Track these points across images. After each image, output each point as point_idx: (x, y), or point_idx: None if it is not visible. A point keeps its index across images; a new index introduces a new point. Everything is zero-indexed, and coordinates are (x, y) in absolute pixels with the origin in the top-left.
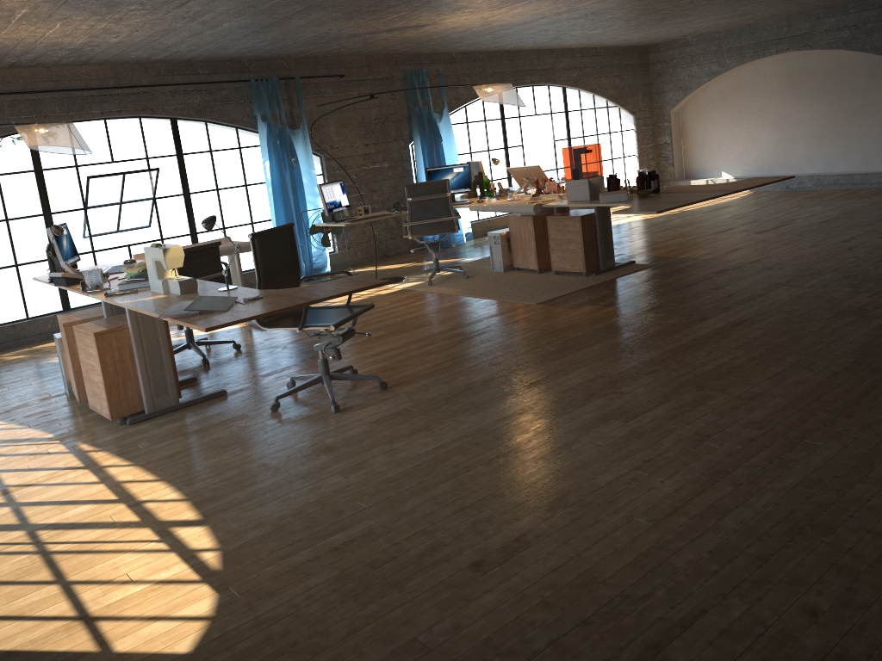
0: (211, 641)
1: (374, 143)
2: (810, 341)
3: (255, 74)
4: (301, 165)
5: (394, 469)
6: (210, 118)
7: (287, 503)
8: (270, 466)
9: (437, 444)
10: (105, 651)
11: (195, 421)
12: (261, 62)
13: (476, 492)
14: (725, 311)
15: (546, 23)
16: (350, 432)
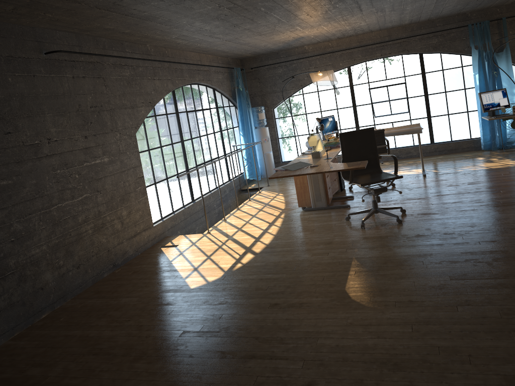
0: (198, 288)
1: None
2: None
3: (474, 20)
4: (502, 75)
5: (328, 260)
6: (442, 51)
7: (281, 258)
8: (304, 242)
9: (361, 256)
10: (184, 279)
11: (321, 216)
12: (479, 12)
13: (329, 281)
14: None
15: None
16: (348, 239)
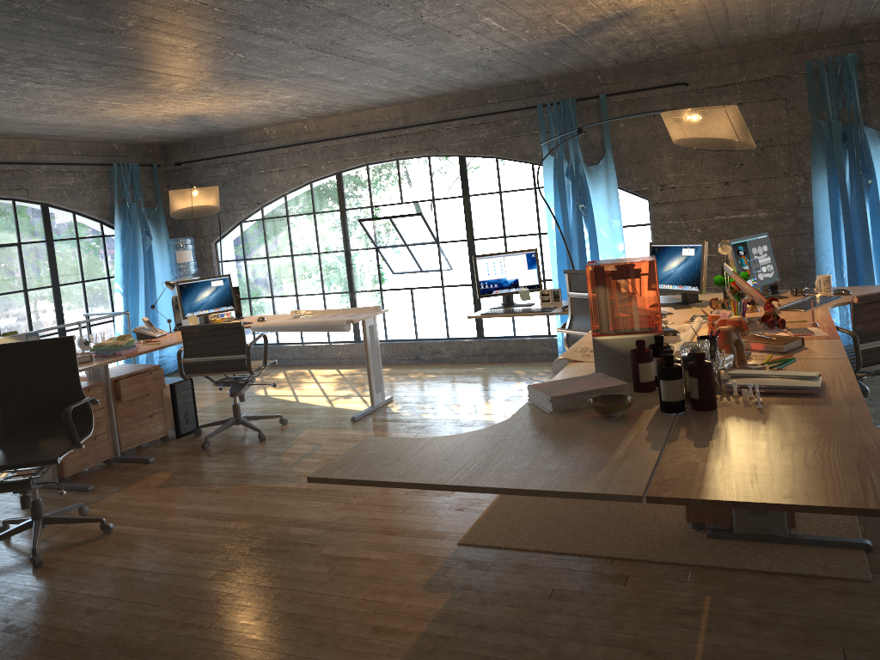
0: None
1: (741, 180)
2: None
3: (556, 96)
4: (600, 213)
5: None
6: (497, 154)
7: None
8: None
9: None
10: None
11: (7, 508)
12: (565, 79)
13: None
14: None
15: None
16: None
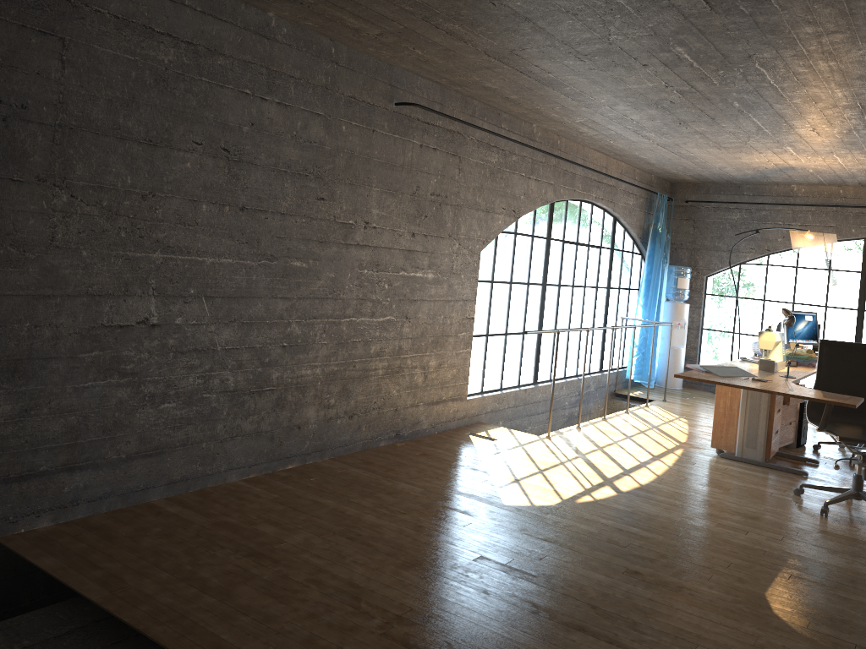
0: (515, 508)
1: None
2: None
3: None
4: None
5: (745, 541)
6: None
7: (661, 511)
8: (707, 502)
9: (808, 556)
10: (496, 488)
11: (748, 473)
12: None
13: (738, 572)
14: None
15: None
16: (791, 523)
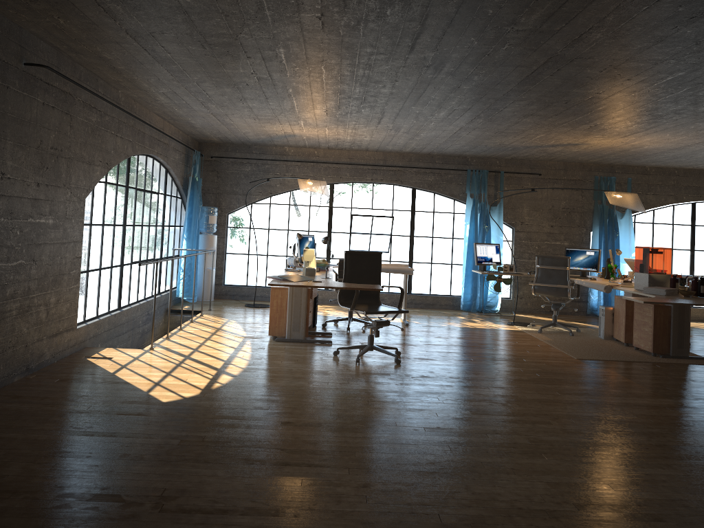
0: (174, 402)
1: (558, 225)
2: (702, 429)
3: (474, 166)
4: (492, 231)
5: (331, 388)
6: (437, 191)
7: (271, 382)
8: (292, 370)
9: (368, 388)
10: (147, 392)
11: (300, 348)
12: (480, 159)
13: (341, 406)
14: (694, 399)
15: (703, 150)
16: (345, 372)
